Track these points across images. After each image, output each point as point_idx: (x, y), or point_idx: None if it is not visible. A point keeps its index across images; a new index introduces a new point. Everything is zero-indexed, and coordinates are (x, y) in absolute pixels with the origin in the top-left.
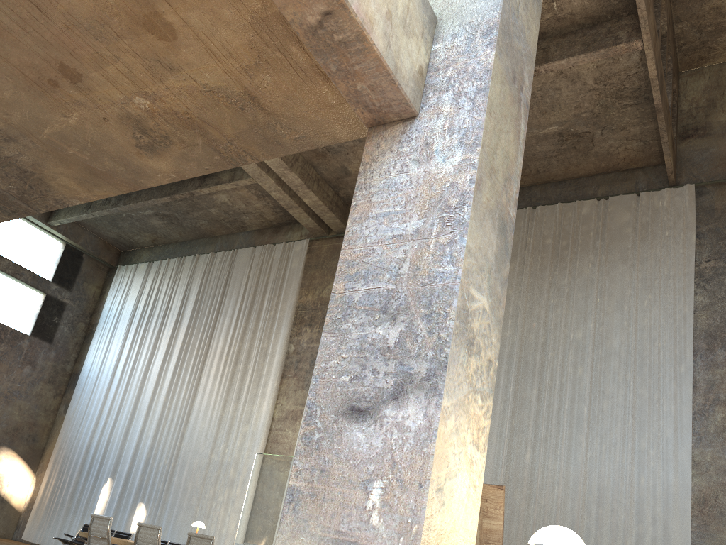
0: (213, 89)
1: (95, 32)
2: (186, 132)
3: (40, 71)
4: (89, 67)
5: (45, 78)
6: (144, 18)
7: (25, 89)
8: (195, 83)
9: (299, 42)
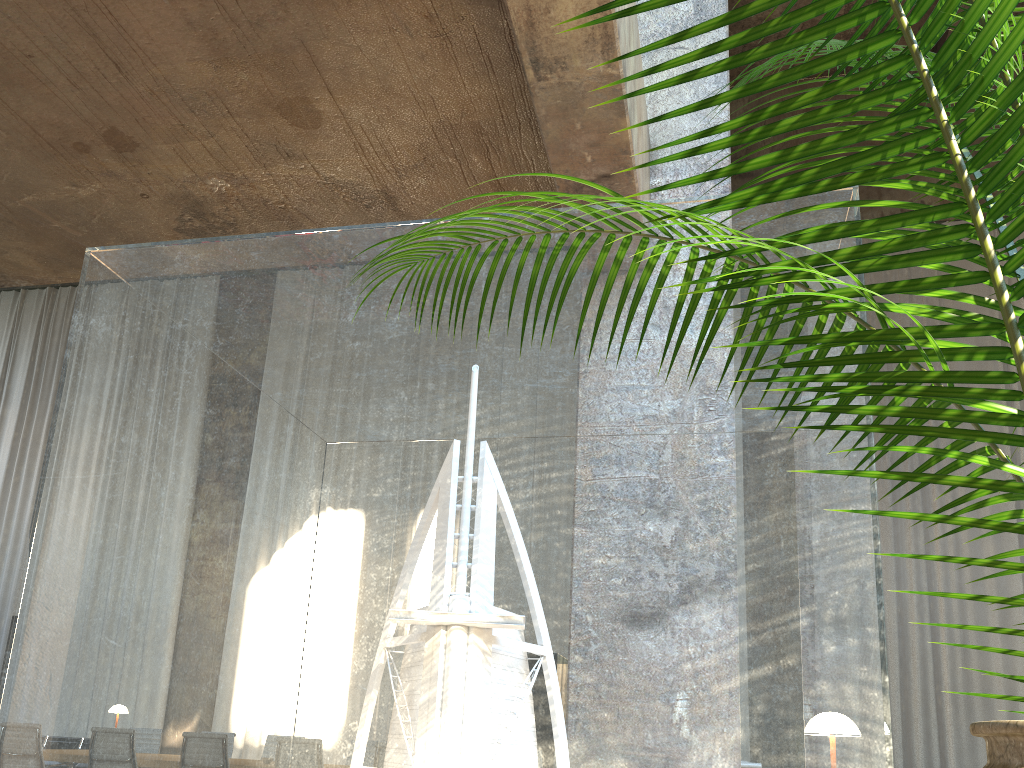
0: (338, 182)
1: (194, 104)
2: (266, 221)
3: (67, 132)
4: (158, 137)
5: (71, 140)
6: (284, 100)
7: (26, 148)
8: (315, 173)
9: (487, 152)
